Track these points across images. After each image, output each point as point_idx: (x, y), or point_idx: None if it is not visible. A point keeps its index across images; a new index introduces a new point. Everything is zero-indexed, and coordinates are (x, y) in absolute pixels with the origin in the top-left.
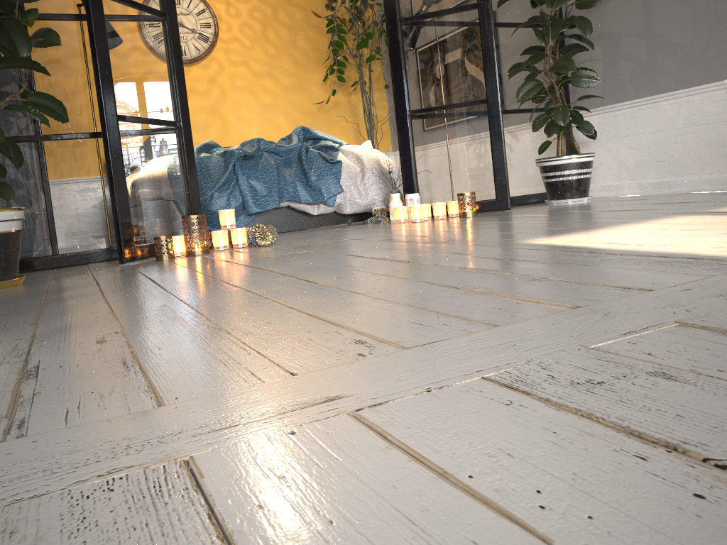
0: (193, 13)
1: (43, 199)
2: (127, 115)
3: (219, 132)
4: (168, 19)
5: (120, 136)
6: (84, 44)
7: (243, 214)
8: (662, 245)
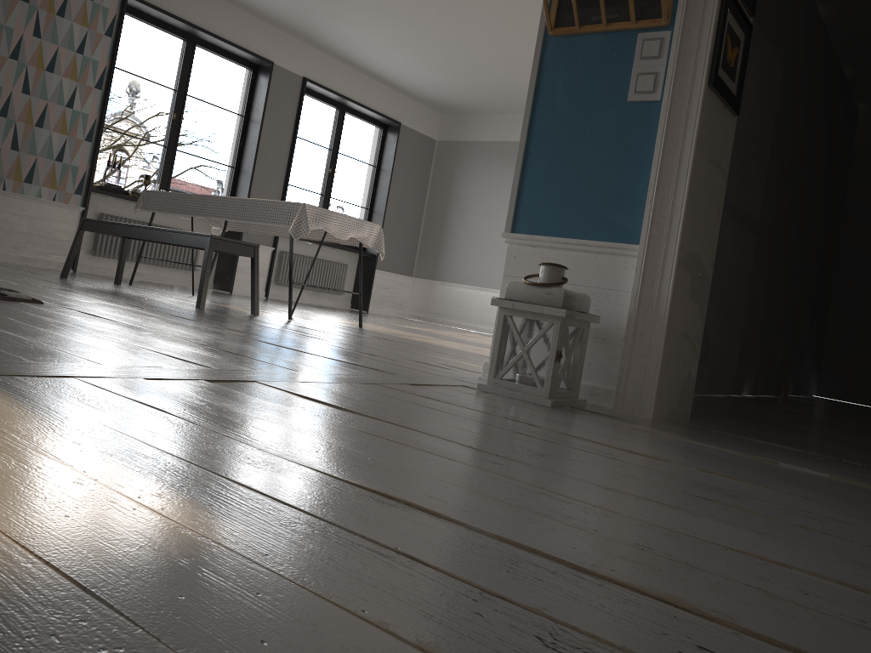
0: None
1: None
2: None
3: None
4: None
5: None
6: None
7: None
8: None
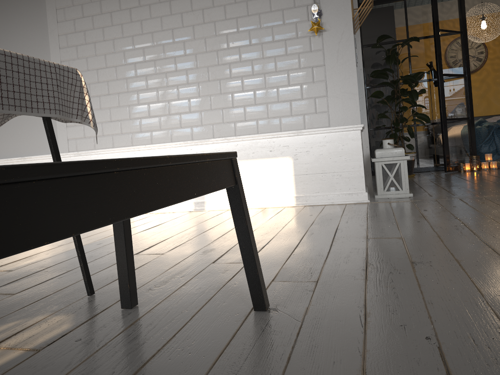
0: (473, 47)
1: (415, 147)
2: (449, 118)
3: (484, 107)
4: (466, 76)
5: (447, 126)
6: (432, 89)
7: (496, 154)
8: None
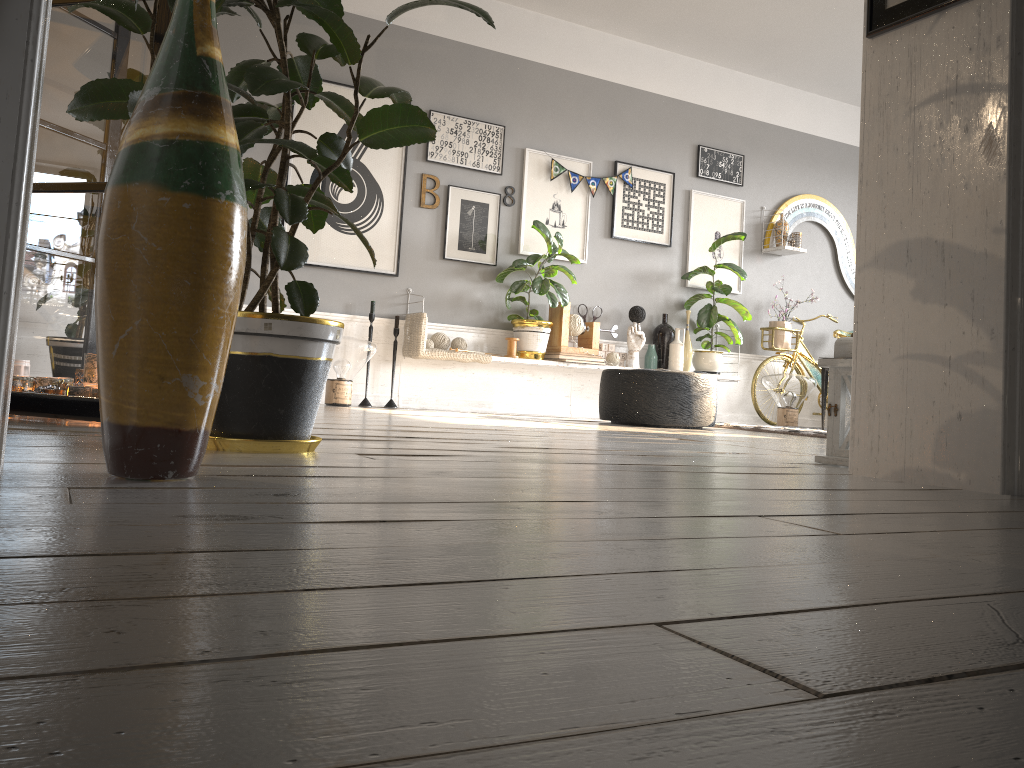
0: None
1: None
2: None
3: None
4: None
5: None
6: None
7: None
8: (535, 426)
